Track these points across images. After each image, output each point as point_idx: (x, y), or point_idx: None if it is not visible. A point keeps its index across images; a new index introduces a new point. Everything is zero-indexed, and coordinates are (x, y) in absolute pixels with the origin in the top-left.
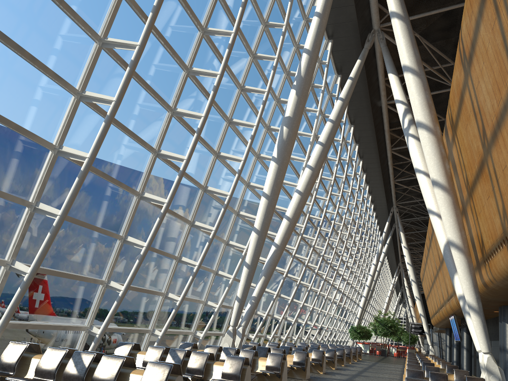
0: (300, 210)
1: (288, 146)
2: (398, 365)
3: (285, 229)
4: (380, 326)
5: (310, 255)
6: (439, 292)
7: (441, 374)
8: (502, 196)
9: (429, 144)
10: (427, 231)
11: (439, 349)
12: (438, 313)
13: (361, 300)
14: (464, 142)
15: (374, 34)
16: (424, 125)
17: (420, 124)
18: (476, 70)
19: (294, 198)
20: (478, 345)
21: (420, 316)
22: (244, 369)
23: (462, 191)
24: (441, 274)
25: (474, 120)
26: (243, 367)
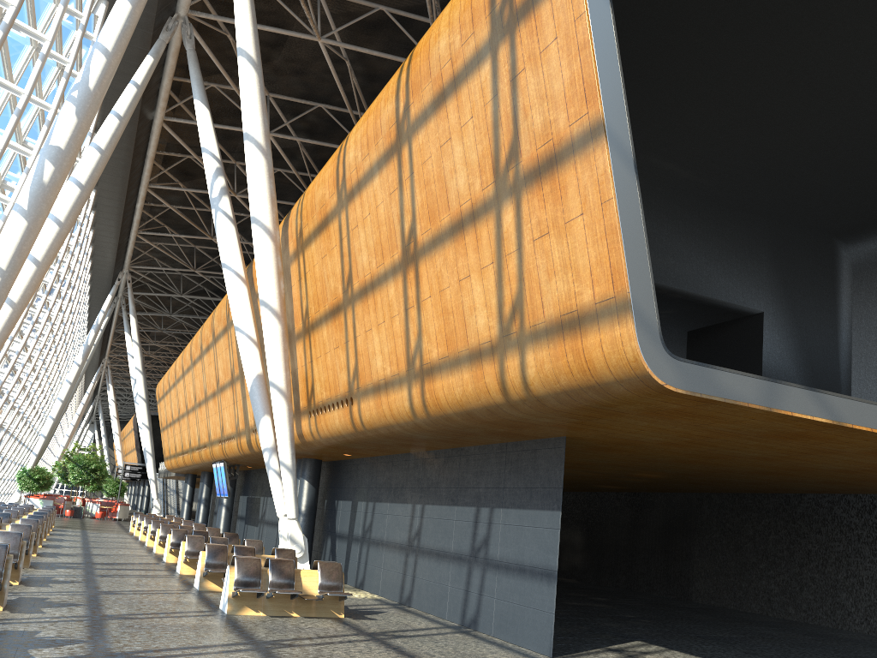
0: (34, 291)
1: (51, 196)
2: (120, 533)
3: (5, 320)
4: (76, 469)
5: (5, 353)
6: (203, 426)
7: (248, 547)
8: (357, 355)
9: (266, 252)
10: (200, 337)
11: (163, 503)
12: (190, 455)
13: (47, 423)
14: (315, 270)
15: (178, 22)
16: (263, 225)
17: (257, 221)
18: (356, 212)
19: (24, 269)
20: (280, 509)
21: (147, 453)
22: (7, 561)
23: (294, 320)
24: (215, 404)
25: (338, 258)
26: (6, 558)
